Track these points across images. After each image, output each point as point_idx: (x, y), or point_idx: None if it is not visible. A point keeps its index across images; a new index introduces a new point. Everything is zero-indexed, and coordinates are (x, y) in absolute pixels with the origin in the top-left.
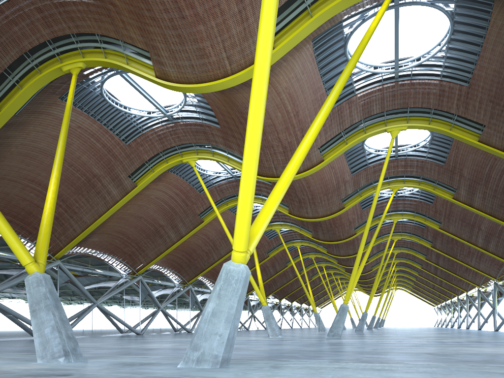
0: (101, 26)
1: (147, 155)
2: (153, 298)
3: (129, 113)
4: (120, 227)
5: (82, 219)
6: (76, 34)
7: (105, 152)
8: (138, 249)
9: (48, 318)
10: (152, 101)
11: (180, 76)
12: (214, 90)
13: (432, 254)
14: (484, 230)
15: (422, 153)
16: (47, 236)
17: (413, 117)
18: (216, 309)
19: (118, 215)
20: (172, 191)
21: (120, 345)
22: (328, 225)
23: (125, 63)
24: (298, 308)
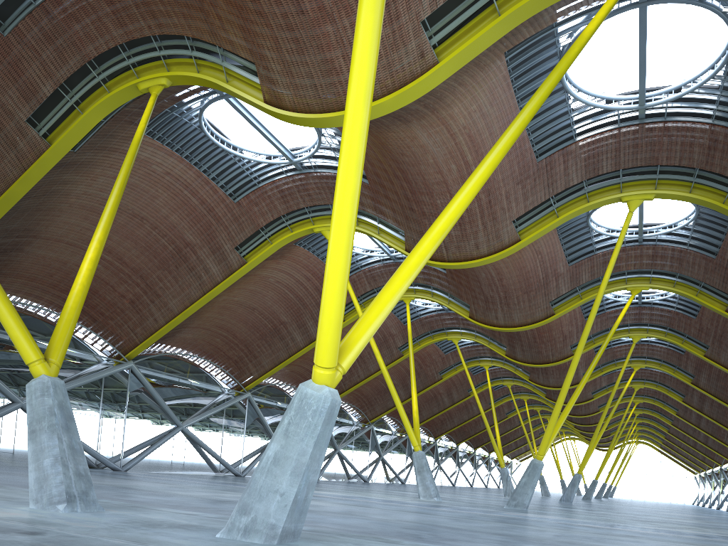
0: (192, 25)
1: (263, 219)
2: (265, 425)
3: (239, 157)
4: (224, 320)
5: (168, 305)
6: (160, 36)
7: (204, 211)
8: (248, 354)
9: (51, 444)
10: (272, 140)
11: (298, 101)
12: None
13: (693, 395)
14: None
15: (681, 238)
16: (71, 325)
17: (665, 181)
18: (280, 454)
19: (221, 303)
20: (301, 274)
21: (187, 491)
22: (530, 338)
23: (224, 81)
24: (484, 459)
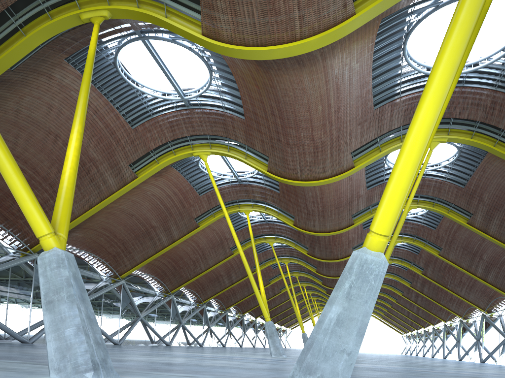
0: None
1: (154, 143)
2: (134, 305)
3: (141, 92)
4: (108, 223)
5: None
6: None
7: (107, 134)
8: (124, 250)
9: (72, 314)
10: (171, 79)
11: (235, 36)
12: (274, 57)
13: (417, 282)
14: (486, 259)
15: (442, 173)
16: (70, 203)
17: (455, 130)
18: (343, 316)
19: (109, 209)
20: (170, 190)
21: (121, 357)
22: (326, 242)
23: (163, 17)
24: None
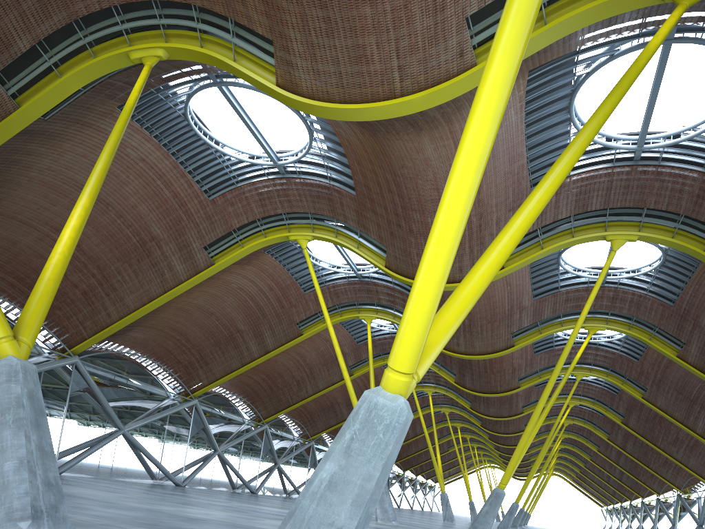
0: None
1: (237, 220)
2: (210, 434)
3: (221, 153)
4: (179, 322)
5: (124, 300)
6: (161, 4)
7: (175, 205)
8: (199, 359)
9: (16, 444)
10: (259, 138)
11: (317, 88)
12: (368, 118)
13: (618, 434)
14: None
15: (643, 283)
16: (47, 299)
17: (650, 224)
18: (338, 477)
19: (179, 304)
20: (264, 283)
21: (145, 503)
22: (481, 368)
23: (231, 59)
24: (411, 481)
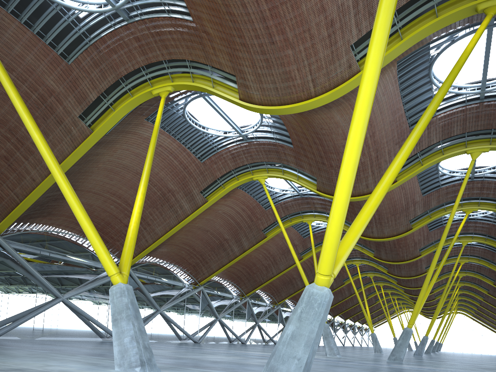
0: (192, 52)
1: (219, 172)
2: (212, 308)
3: (206, 133)
4: (188, 239)
5: (155, 230)
6: (168, 60)
7: (181, 169)
8: (202, 260)
9: (128, 328)
10: (229, 122)
11: (264, 98)
12: (296, 111)
13: None
14: None
15: None
16: (132, 249)
17: None
18: (296, 332)
19: (187, 228)
20: (239, 207)
21: (184, 355)
22: (391, 245)
23: (211, 87)
24: (351, 326)
